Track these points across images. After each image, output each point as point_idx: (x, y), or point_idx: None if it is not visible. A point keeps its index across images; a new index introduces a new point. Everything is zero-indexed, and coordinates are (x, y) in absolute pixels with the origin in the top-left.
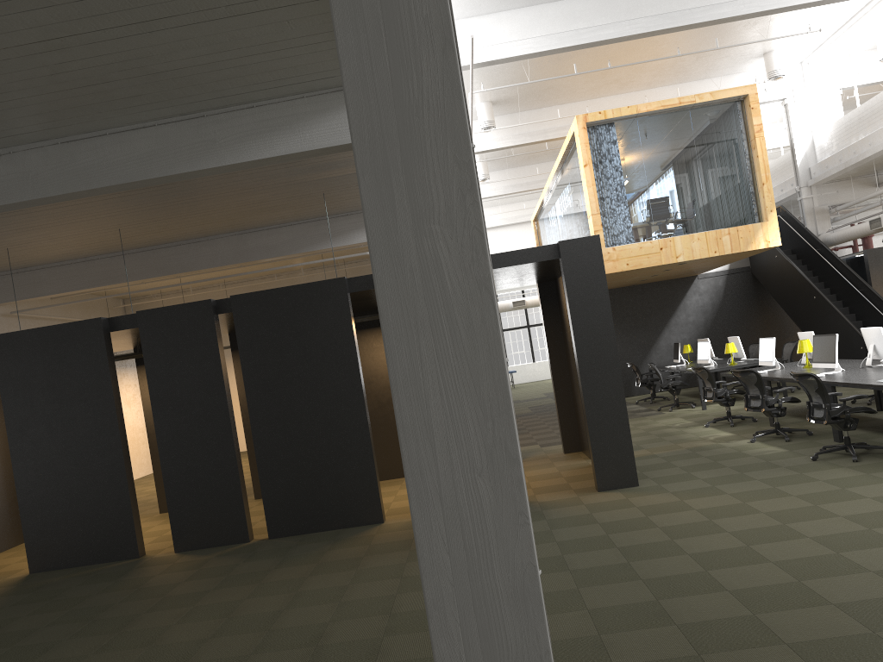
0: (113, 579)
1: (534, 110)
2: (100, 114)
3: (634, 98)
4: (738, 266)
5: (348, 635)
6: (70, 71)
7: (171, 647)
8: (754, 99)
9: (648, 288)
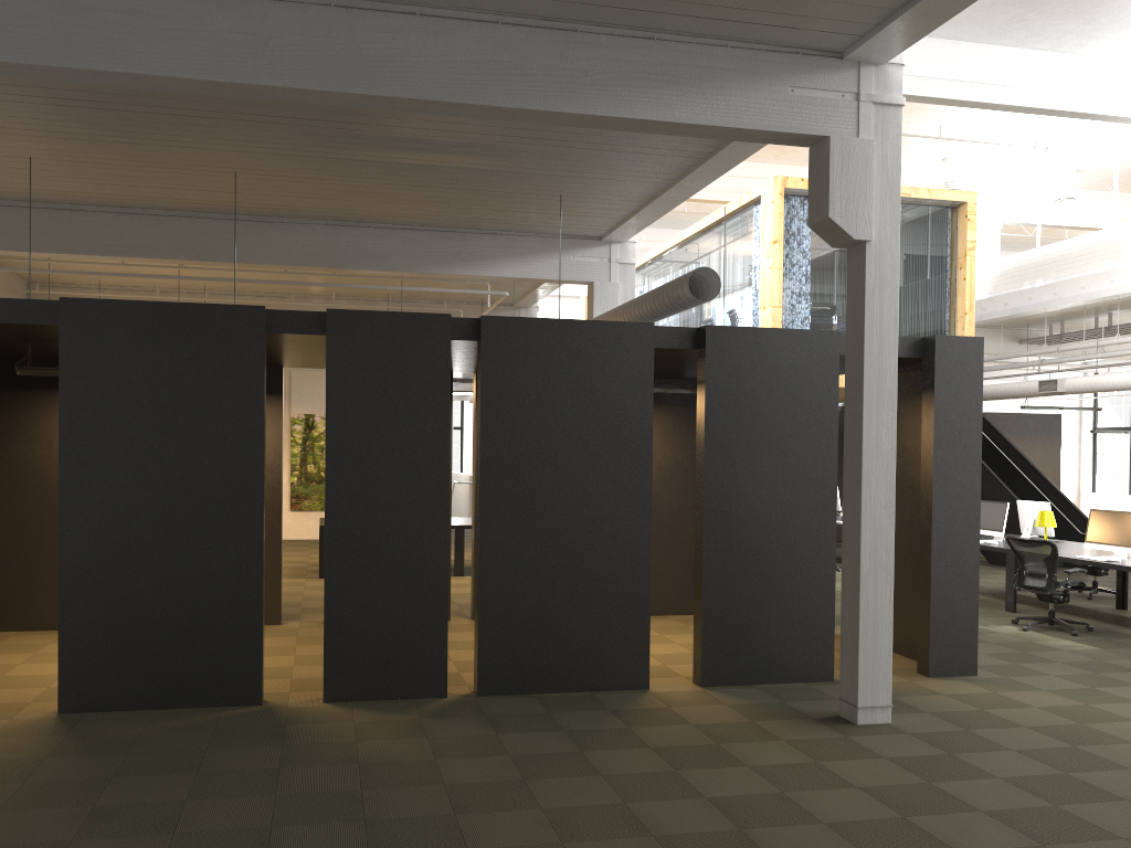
0: (273, 741)
1: None
2: None
3: (783, 173)
4: None
5: None
6: None
7: None
8: (973, 210)
9: None
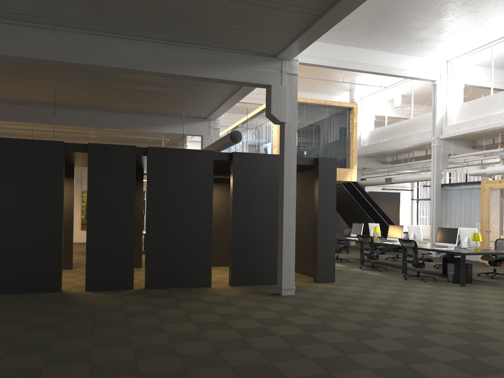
0: (64, 301)
1: None
2: (130, 26)
3: None
4: None
5: (288, 332)
6: (151, 1)
7: (183, 334)
8: (356, 110)
9: None
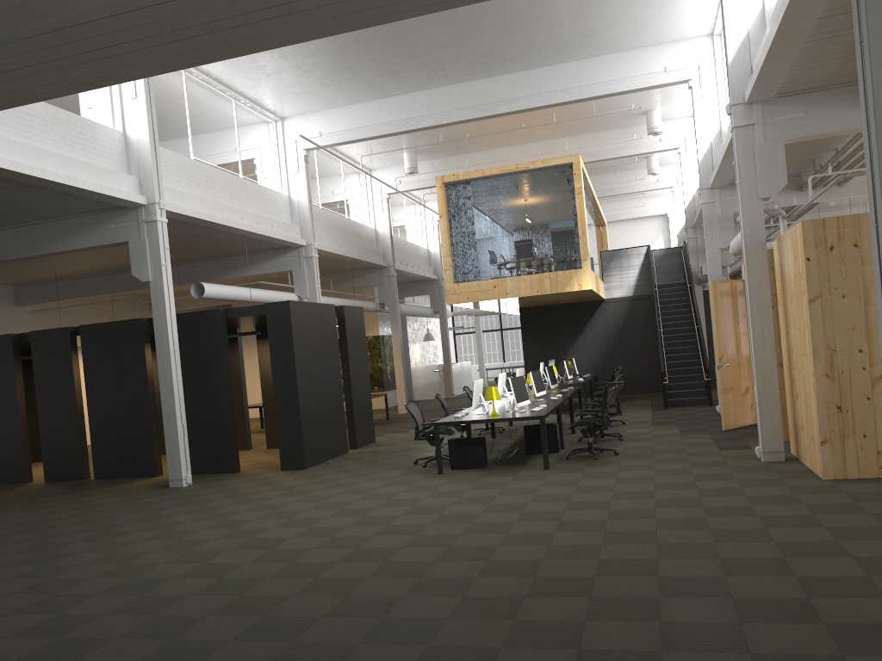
0: None
1: (462, 155)
2: None
3: (545, 146)
4: (641, 293)
5: (3, 524)
6: None
7: None
8: (577, 166)
9: (561, 308)
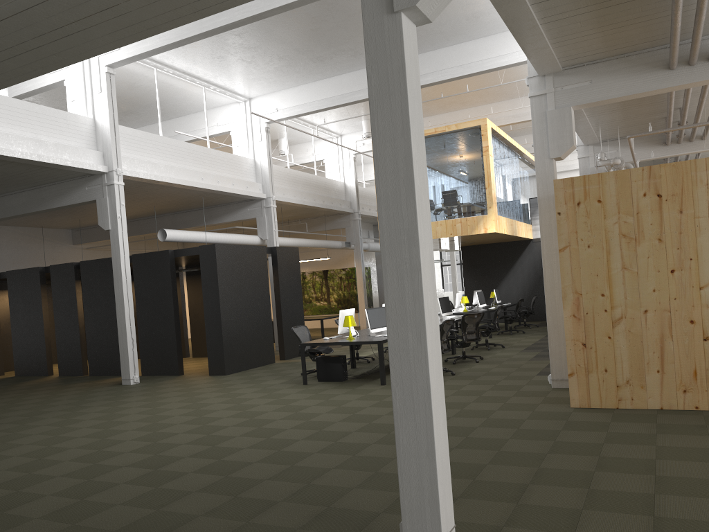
0: (18, 382)
1: None
2: (0, 188)
3: (479, 110)
4: None
5: None
6: None
7: None
8: (484, 128)
9: (495, 246)
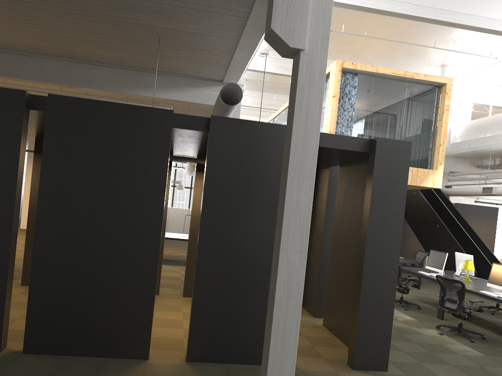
0: None
1: None
2: None
3: None
4: None
5: None
6: None
7: None
8: (449, 88)
9: None
